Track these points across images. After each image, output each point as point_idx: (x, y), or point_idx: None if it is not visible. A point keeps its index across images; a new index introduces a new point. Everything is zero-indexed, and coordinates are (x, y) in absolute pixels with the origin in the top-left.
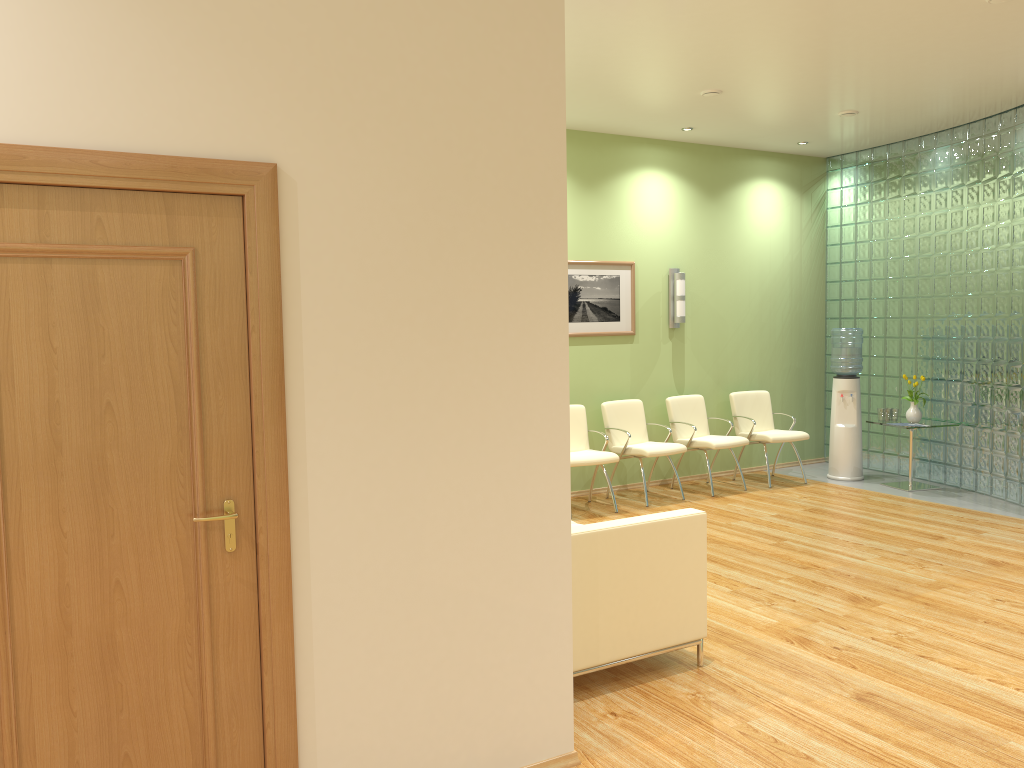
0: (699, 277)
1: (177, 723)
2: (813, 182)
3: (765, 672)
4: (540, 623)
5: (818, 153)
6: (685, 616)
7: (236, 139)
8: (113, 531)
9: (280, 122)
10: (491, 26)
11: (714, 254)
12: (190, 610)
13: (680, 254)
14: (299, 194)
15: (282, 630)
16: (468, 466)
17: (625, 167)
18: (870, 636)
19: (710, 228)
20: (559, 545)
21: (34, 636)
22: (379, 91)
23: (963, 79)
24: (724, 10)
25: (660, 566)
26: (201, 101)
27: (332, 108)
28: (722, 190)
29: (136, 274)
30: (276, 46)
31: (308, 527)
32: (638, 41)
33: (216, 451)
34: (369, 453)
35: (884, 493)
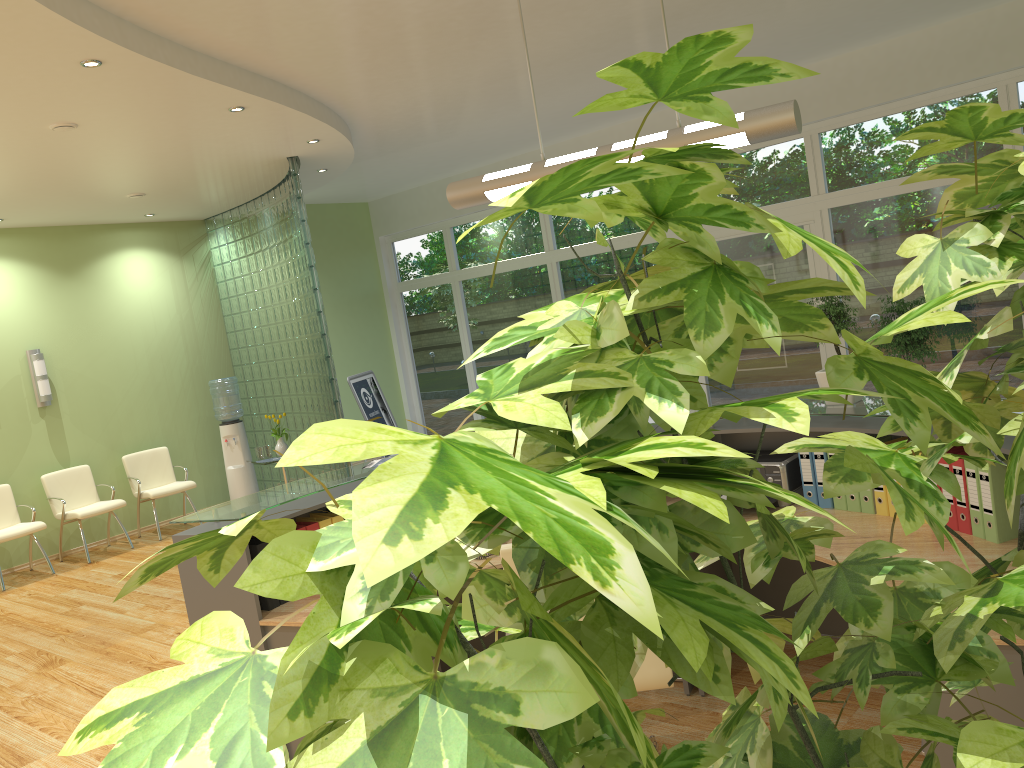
0: (68, 352)
1: None
2: (193, 244)
3: None
4: None
5: (187, 218)
6: None
7: None
8: None
9: None
10: None
11: (83, 328)
12: None
13: (39, 334)
14: None
15: None
16: None
17: None
18: (2, 705)
19: (73, 304)
20: None
21: None
22: None
23: (183, 168)
24: None
25: None
26: None
27: None
28: (81, 266)
29: None
30: None
31: None
32: None
33: None
34: None
35: None
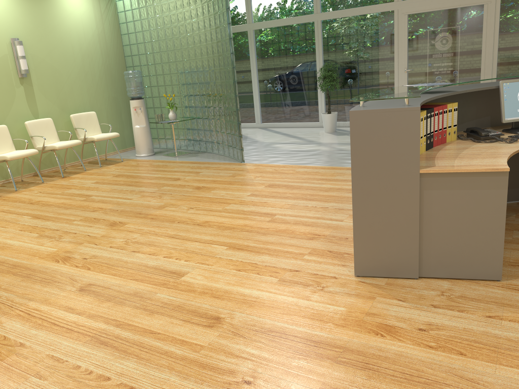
0: (35, 44)
1: None
2: None
3: (28, 287)
4: None
5: None
6: None
7: None
8: None
9: None
10: None
11: (43, 29)
12: None
13: (17, 29)
14: None
15: None
16: None
17: None
18: (110, 246)
19: (37, 11)
20: None
21: None
22: None
23: None
24: None
25: None
26: None
27: None
28: None
29: None
30: None
31: None
32: None
33: None
34: None
35: (161, 160)
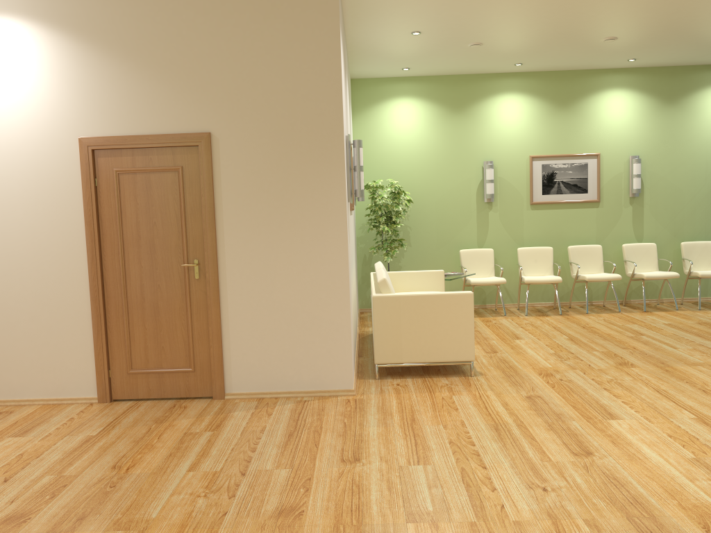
0: (657, 161)
1: (179, 339)
2: None
3: (500, 382)
4: (333, 327)
5: None
6: (458, 347)
7: (196, 124)
8: (157, 267)
9: (212, 116)
10: (302, 62)
11: (672, 143)
12: (183, 299)
13: (640, 145)
14: (220, 143)
15: (215, 311)
16: (295, 253)
17: (593, 90)
18: (593, 378)
19: (668, 125)
20: (343, 292)
21: (133, 300)
22: (251, 98)
23: None
24: (539, 2)
25: (441, 318)
26: (183, 112)
27: (232, 108)
28: (680, 97)
29: (163, 177)
30: (210, 87)
31: (226, 272)
32: (513, 24)
33: (191, 241)
34: (250, 245)
35: None
